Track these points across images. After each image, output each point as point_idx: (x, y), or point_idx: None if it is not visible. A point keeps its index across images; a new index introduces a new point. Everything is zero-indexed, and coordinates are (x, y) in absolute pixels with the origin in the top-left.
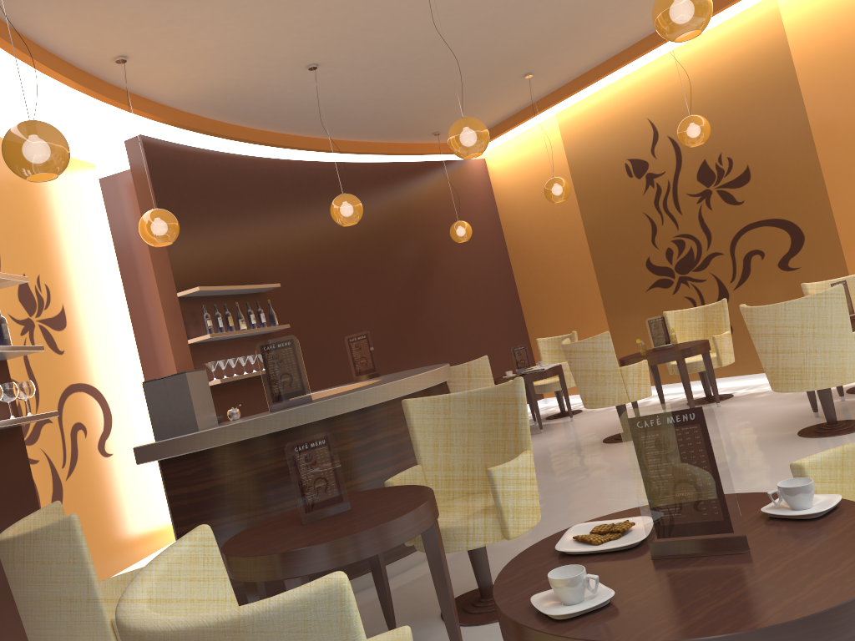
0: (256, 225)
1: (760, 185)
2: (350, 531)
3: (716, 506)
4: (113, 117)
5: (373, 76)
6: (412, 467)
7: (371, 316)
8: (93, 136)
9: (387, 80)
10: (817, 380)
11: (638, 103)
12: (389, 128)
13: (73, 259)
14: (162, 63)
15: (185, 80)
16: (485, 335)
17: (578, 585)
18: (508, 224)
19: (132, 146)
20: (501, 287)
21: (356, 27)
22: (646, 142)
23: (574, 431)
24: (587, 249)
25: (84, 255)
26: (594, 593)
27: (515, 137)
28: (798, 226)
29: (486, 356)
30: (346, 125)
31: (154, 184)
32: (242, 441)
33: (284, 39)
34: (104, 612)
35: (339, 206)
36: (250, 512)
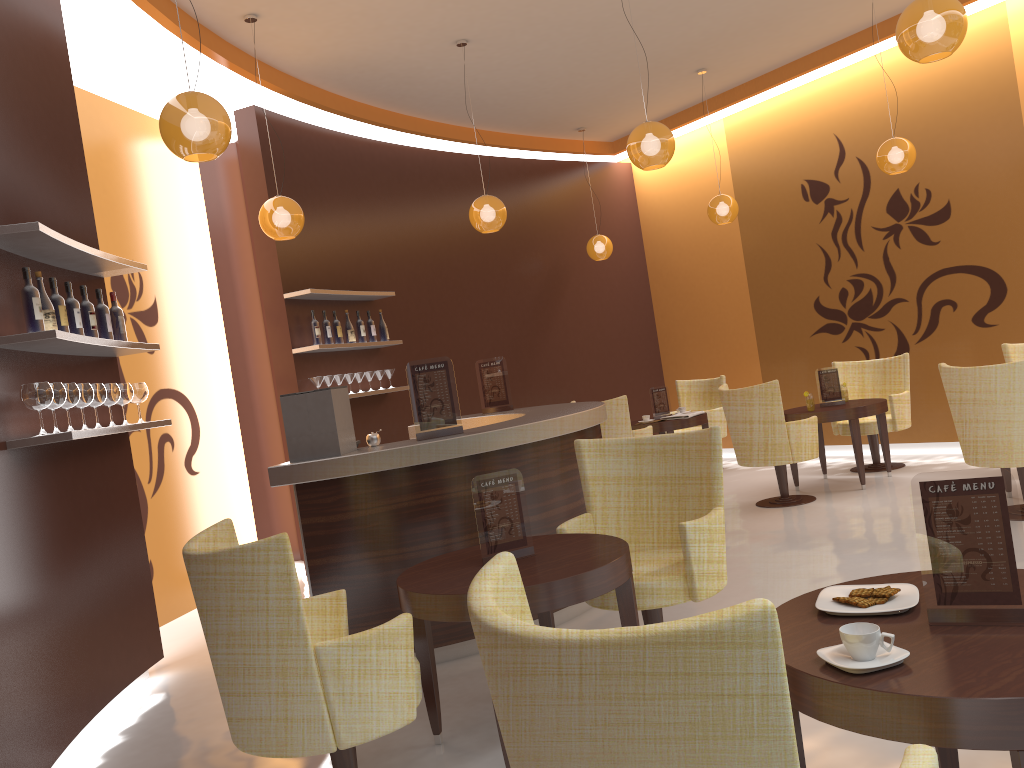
0: (371, 222)
1: (961, 225)
2: (549, 576)
3: (1006, 577)
4: (227, 82)
5: (526, 58)
6: (582, 515)
7: (490, 338)
8: None
9: (540, 64)
10: (1022, 456)
11: (824, 115)
12: (529, 118)
13: (168, 244)
14: (295, 26)
15: (315, 47)
16: (614, 371)
17: (873, 642)
18: (651, 243)
19: (243, 118)
20: (637, 316)
21: (522, 1)
22: (830, 161)
23: None
24: (745, 280)
25: (179, 241)
26: (888, 651)
27: None
28: (1001, 277)
29: (625, 396)
30: (481, 112)
31: (265, 164)
32: (389, 471)
33: (437, 9)
34: (309, 637)
35: (481, 209)
36: (392, 549)
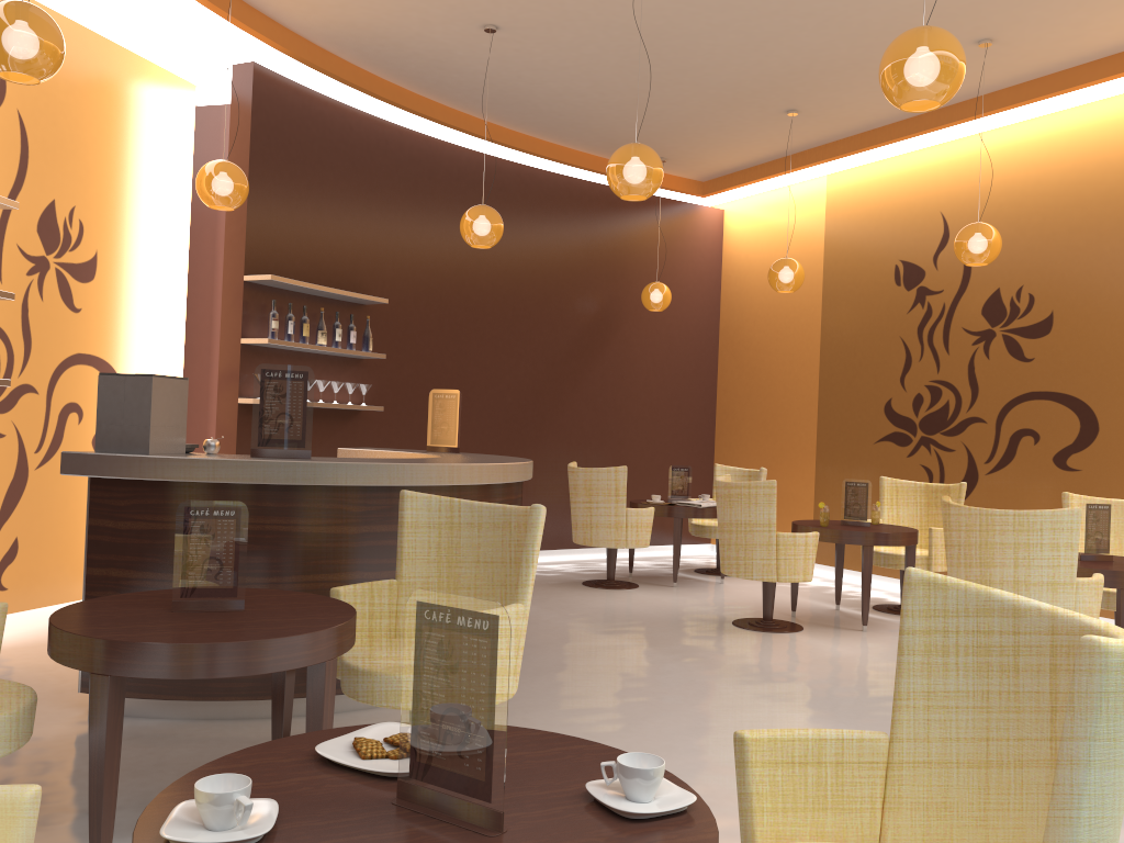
0: (382, 217)
1: (1061, 343)
2: (196, 637)
3: (482, 759)
4: (220, 30)
5: (574, 61)
6: (384, 581)
7: (506, 374)
8: (195, 49)
9: (593, 71)
10: None
11: (935, 189)
12: (596, 136)
13: (129, 198)
14: None
15: (320, 5)
16: (654, 441)
17: (220, 806)
18: (728, 305)
19: (240, 74)
20: (695, 384)
21: None
22: (931, 244)
23: (711, 598)
24: (817, 365)
25: (146, 197)
26: (238, 823)
27: (769, 192)
28: (1095, 413)
29: (625, 467)
30: (536, 118)
31: (253, 129)
32: (196, 484)
33: None
34: None
35: (471, 219)
36: None
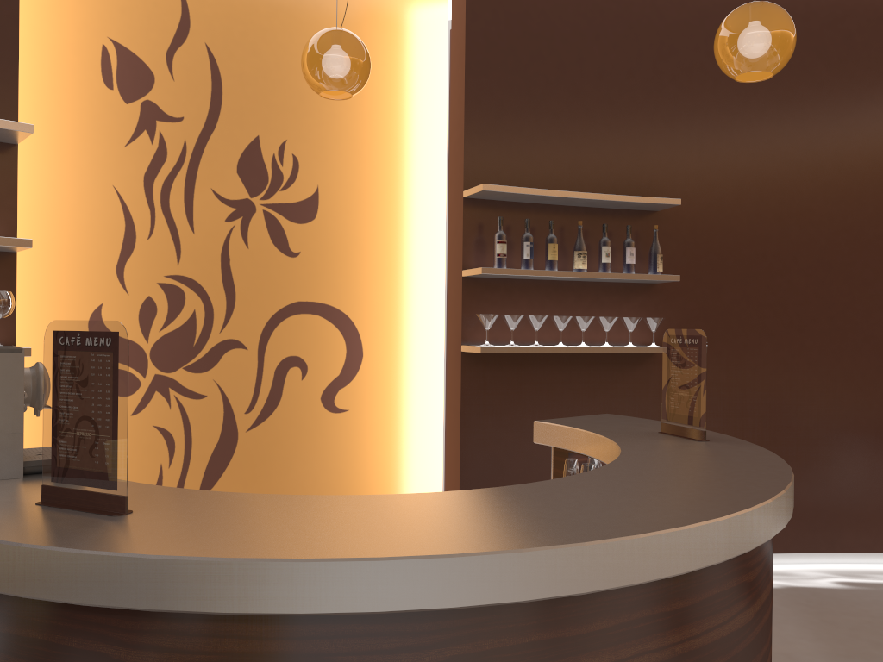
0: (680, 91)
1: None
2: None
3: None
4: None
5: None
6: None
7: None
8: None
9: None
10: None
11: None
12: None
13: (359, 123)
14: None
15: None
16: None
17: None
18: None
19: None
20: None
21: None
22: None
23: None
24: None
25: (383, 120)
26: None
27: None
28: None
29: None
30: None
31: (470, 5)
32: None
33: None
34: None
35: (725, 31)
36: None
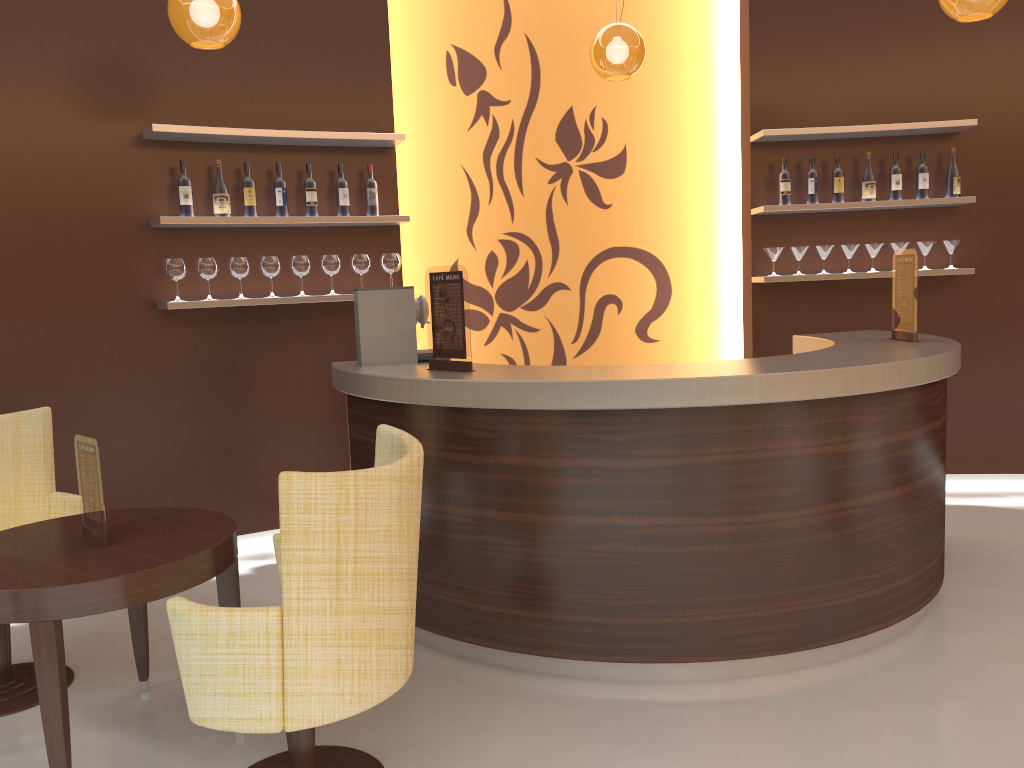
0: None
1: None
2: None
3: None
4: None
5: None
6: None
7: None
8: None
9: None
10: None
11: None
12: None
13: (661, 81)
14: None
15: None
16: None
17: None
18: None
19: None
20: None
21: None
22: None
23: None
24: None
25: (684, 74)
26: None
27: None
28: None
29: None
30: None
31: None
32: (367, 398)
33: None
34: None
35: None
36: None
